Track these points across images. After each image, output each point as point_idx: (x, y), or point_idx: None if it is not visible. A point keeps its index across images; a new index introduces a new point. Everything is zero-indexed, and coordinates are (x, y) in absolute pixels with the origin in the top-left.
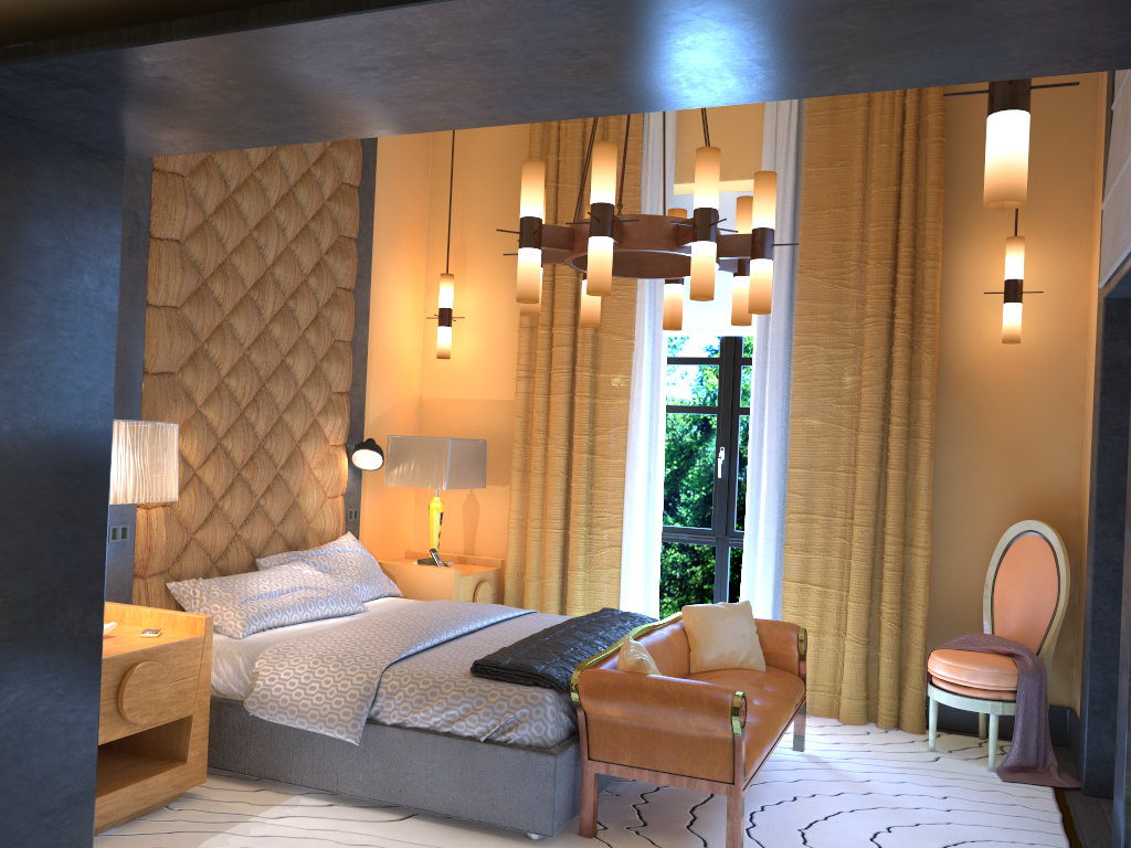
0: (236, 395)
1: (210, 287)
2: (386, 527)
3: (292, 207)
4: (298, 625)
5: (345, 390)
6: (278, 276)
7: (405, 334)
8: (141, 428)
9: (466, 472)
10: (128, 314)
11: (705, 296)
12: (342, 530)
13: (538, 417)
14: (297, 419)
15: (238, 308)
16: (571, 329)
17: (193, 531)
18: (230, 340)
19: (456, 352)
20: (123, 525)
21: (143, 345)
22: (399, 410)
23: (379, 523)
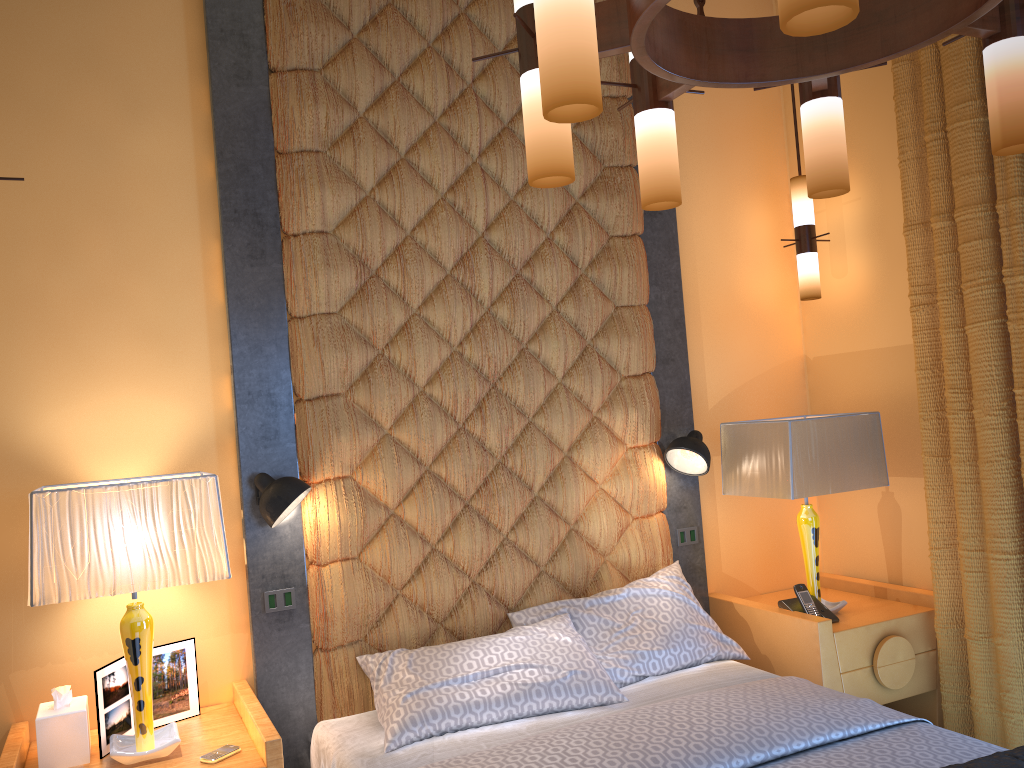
0: (447, 407)
1: (383, 278)
2: (763, 544)
3: (505, 149)
4: (507, 723)
5: (642, 371)
6: (497, 242)
7: (763, 275)
8: (144, 491)
9: (835, 466)
10: (260, 334)
11: (807, 4)
12: (665, 560)
13: (949, 367)
14: (556, 422)
15: (432, 296)
16: (985, 208)
17: (398, 586)
18: (421, 339)
19: (841, 285)
20: (284, 589)
21: (288, 367)
22: (766, 381)
23: (750, 541)
